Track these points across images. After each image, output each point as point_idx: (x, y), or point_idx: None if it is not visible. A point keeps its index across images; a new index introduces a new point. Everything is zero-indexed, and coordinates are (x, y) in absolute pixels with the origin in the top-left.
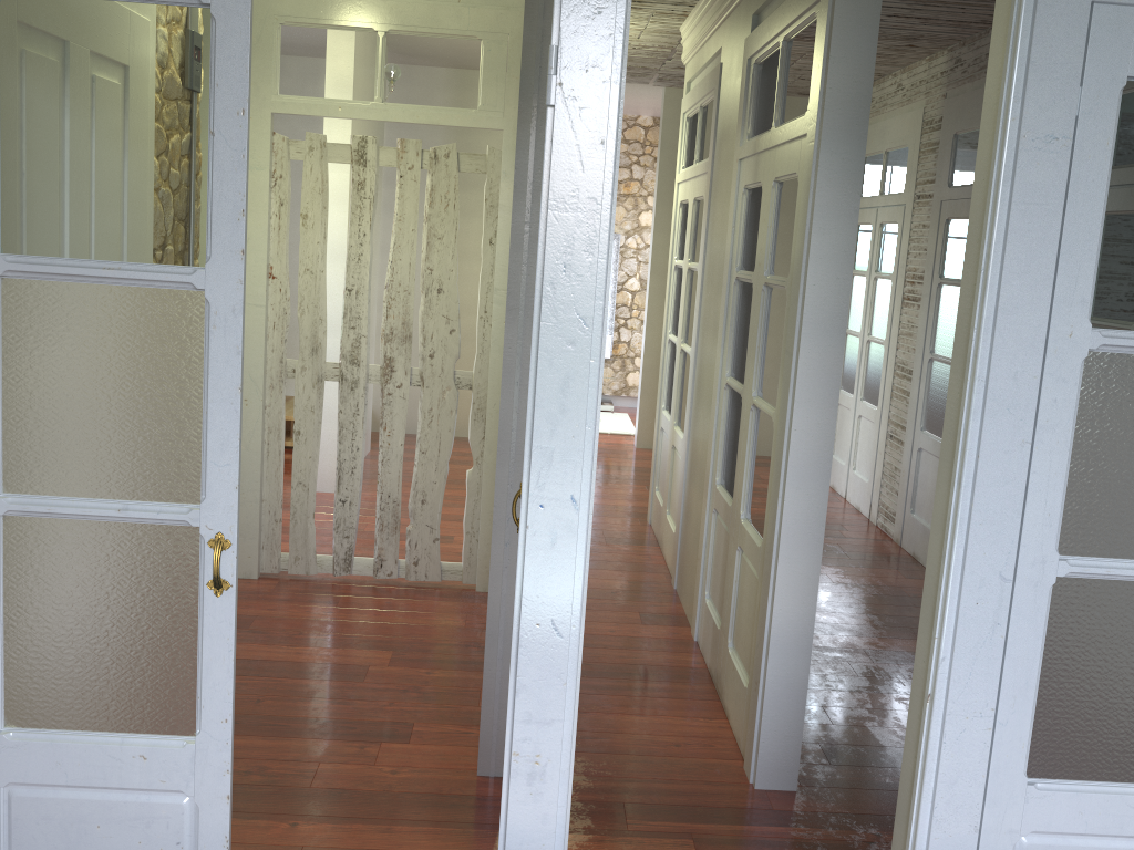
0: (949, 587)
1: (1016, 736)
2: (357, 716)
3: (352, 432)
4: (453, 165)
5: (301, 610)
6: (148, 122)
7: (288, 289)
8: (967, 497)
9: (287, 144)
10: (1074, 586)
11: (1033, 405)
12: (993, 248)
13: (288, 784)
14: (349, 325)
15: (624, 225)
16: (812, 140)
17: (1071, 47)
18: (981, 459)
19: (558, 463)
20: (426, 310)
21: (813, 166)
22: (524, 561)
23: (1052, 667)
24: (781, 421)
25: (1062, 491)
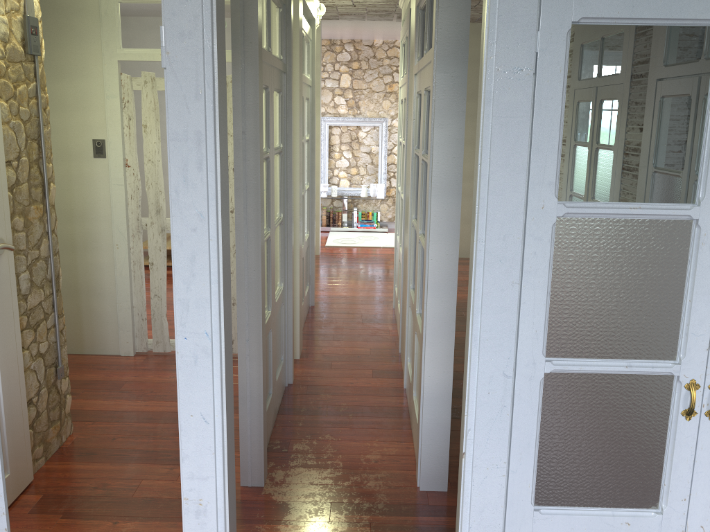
0: (470, 382)
1: (523, 479)
2: (173, 447)
3: None
4: None
5: (156, 376)
6: None
7: (138, 173)
8: (477, 321)
9: (130, 80)
10: (559, 378)
11: (518, 257)
12: (483, 149)
13: (119, 495)
14: None
15: (390, 112)
16: (432, 64)
17: (528, 3)
18: (484, 296)
19: (194, 309)
20: None
21: (433, 82)
22: (178, 375)
23: (547, 433)
24: (425, 253)
25: (544, 315)
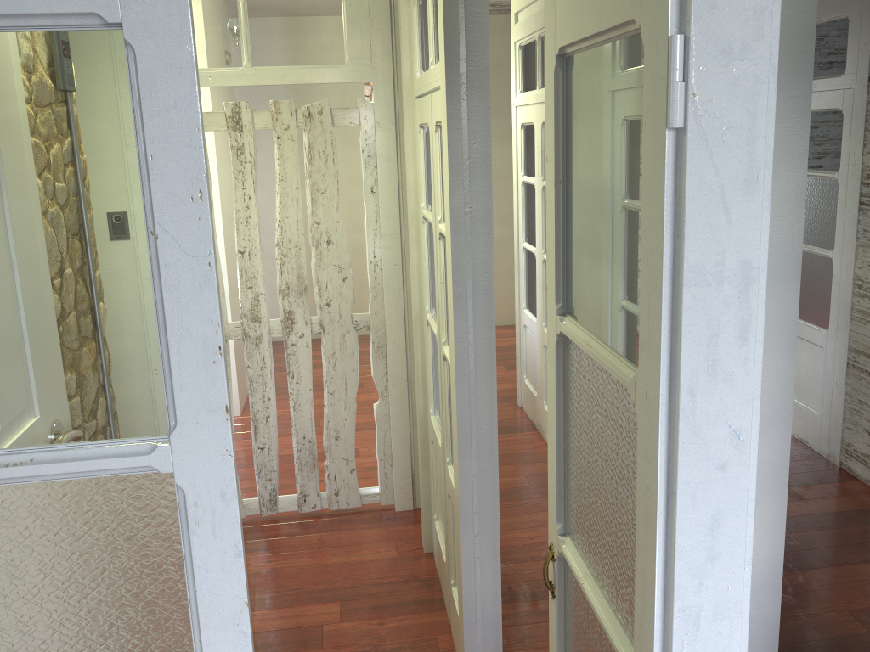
0: None
1: None
2: None
3: (262, 384)
4: (327, 121)
5: None
6: (44, 227)
7: None
8: None
9: None
10: None
11: None
12: None
13: None
14: (246, 286)
15: None
16: None
17: None
18: None
19: (710, 625)
20: (318, 262)
21: None
22: None
23: None
24: None
25: None
